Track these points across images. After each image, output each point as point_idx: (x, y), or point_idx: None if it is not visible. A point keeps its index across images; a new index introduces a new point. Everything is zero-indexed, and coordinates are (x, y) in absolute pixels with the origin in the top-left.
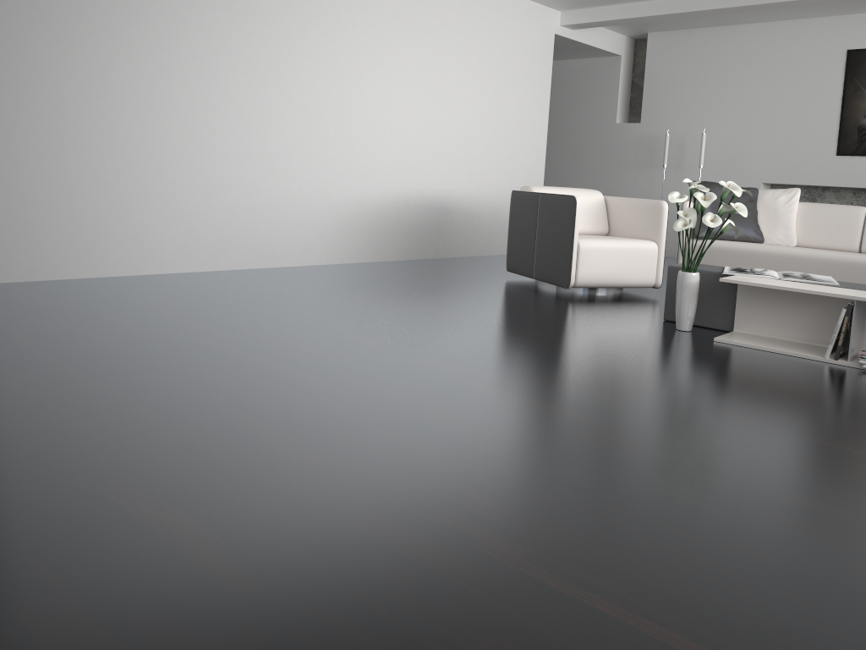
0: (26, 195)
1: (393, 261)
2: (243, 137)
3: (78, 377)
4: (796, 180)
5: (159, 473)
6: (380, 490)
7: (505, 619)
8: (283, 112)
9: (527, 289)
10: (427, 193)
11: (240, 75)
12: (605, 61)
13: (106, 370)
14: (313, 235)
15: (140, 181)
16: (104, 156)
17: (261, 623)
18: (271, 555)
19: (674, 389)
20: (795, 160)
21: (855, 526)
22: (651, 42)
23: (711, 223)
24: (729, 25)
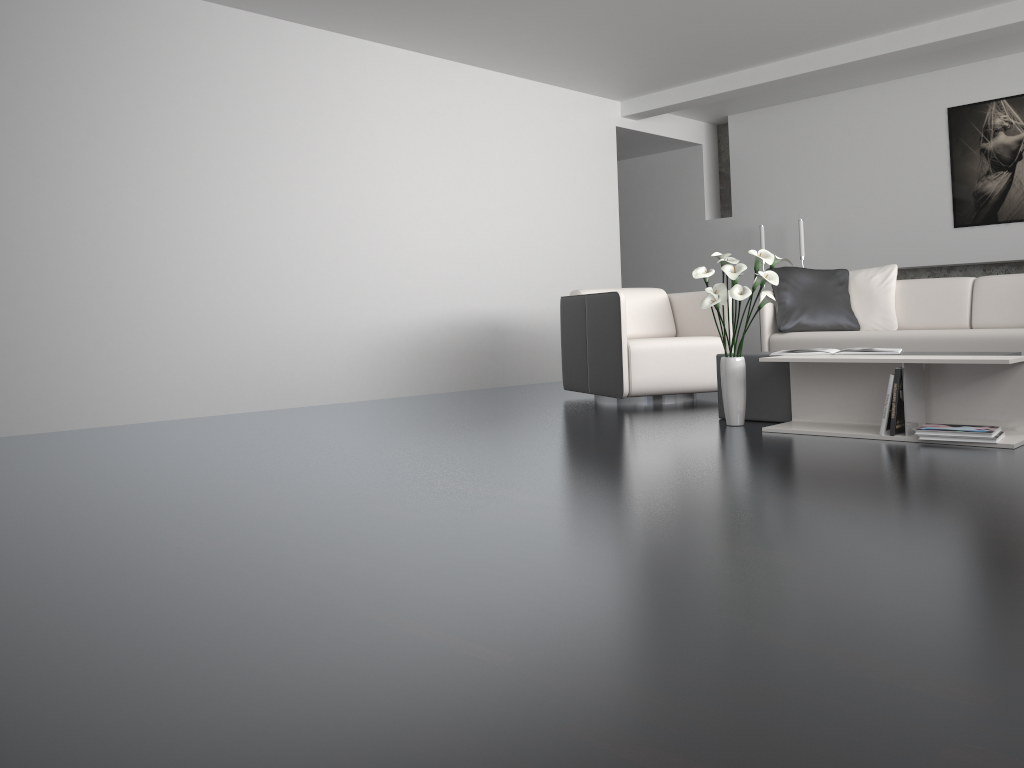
0: (4, 341)
1: (441, 393)
2: (250, 263)
3: (2, 502)
4: (913, 262)
5: (29, 565)
6: (257, 564)
7: (304, 644)
8: (296, 234)
9: (580, 404)
10: (477, 313)
11: (243, 197)
12: (685, 152)
13: (36, 496)
14: (341, 368)
15: (133, 318)
16: (91, 294)
17: (45, 659)
18: (96, 614)
19: (672, 472)
20: (909, 238)
21: (770, 561)
22: (733, 126)
23: (739, 296)
24: (814, 97)
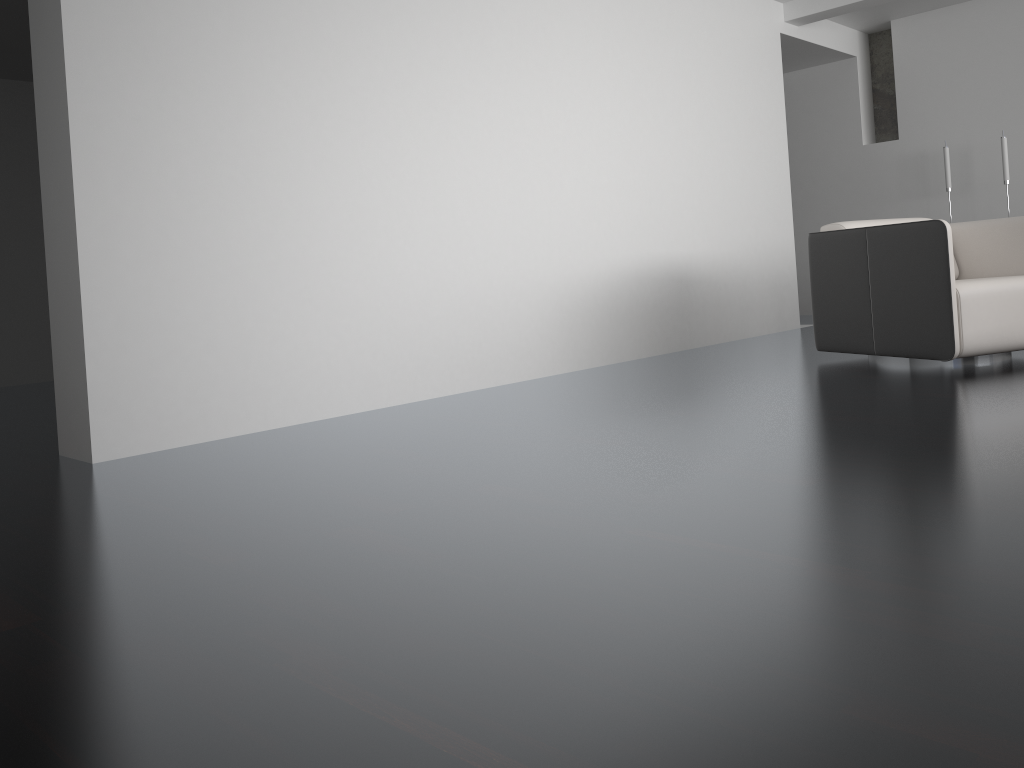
0: (144, 319)
1: (635, 361)
2: (427, 203)
3: (370, 623)
4: None
5: None
6: None
7: None
8: (474, 164)
9: (876, 370)
10: (661, 260)
11: (414, 116)
12: (833, 67)
13: (409, 599)
14: (530, 335)
15: (299, 281)
16: (247, 249)
17: None
18: None
19: None
20: None
21: None
22: (897, 32)
23: None
24: None
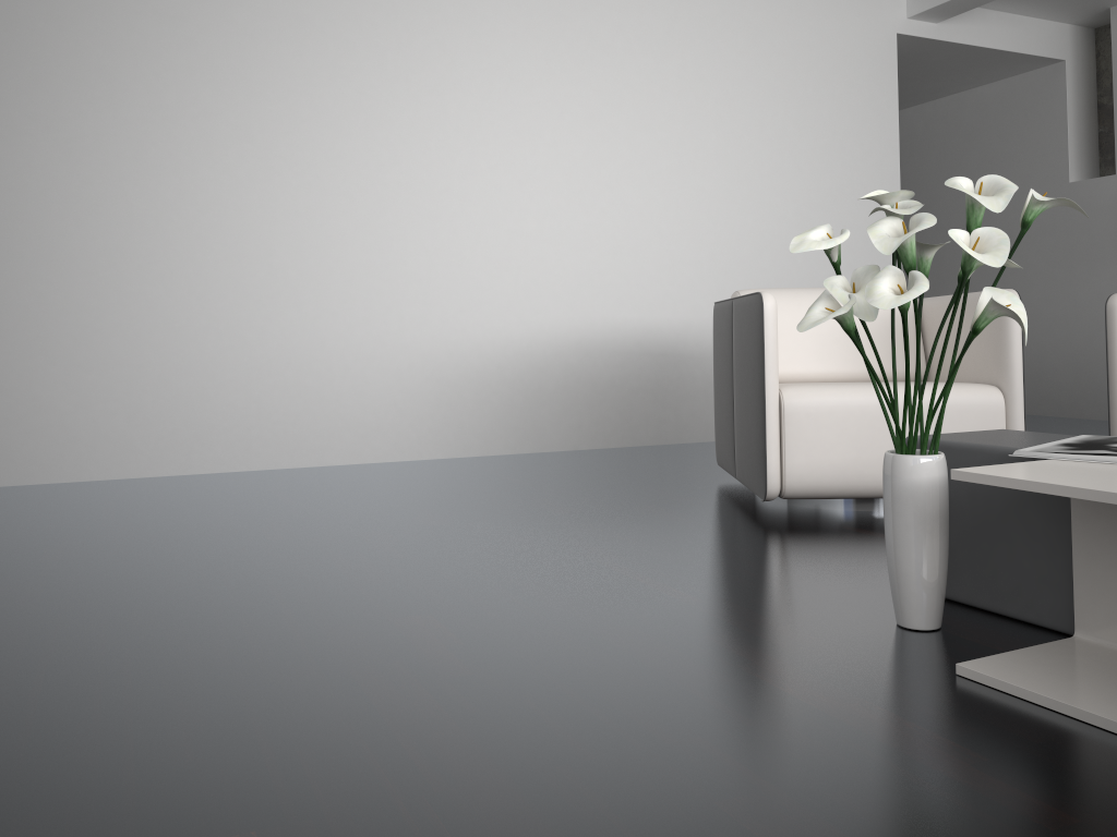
0: None
1: (558, 452)
2: (228, 249)
3: None
4: None
5: None
6: None
7: None
8: (309, 205)
9: (706, 501)
10: (630, 328)
11: (218, 149)
12: (1036, 76)
13: None
14: (383, 410)
15: (30, 330)
16: None
17: None
18: None
19: None
20: None
21: None
22: None
23: (888, 298)
24: None
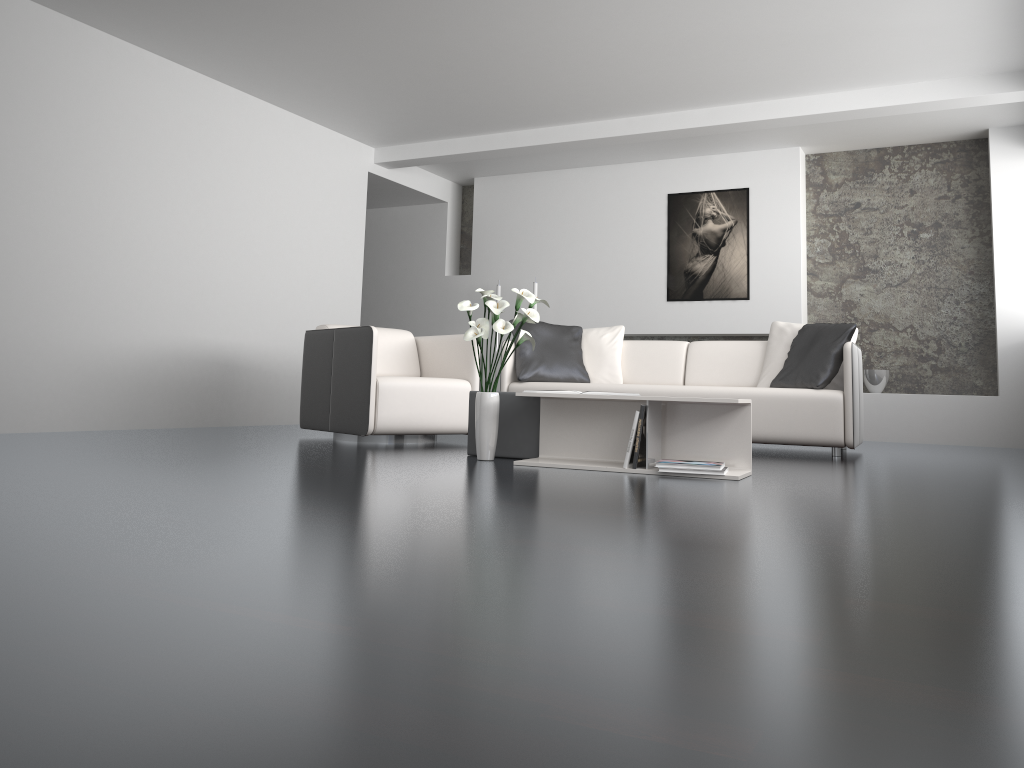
0: None
1: (159, 429)
2: None
3: None
4: (631, 329)
5: None
6: None
7: (88, 625)
8: (5, 234)
9: (320, 441)
10: (207, 345)
11: None
12: (430, 208)
13: None
14: (43, 393)
15: None
16: None
17: None
18: None
19: (442, 490)
20: (628, 308)
21: (572, 552)
22: (478, 188)
23: (502, 330)
24: (555, 170)
